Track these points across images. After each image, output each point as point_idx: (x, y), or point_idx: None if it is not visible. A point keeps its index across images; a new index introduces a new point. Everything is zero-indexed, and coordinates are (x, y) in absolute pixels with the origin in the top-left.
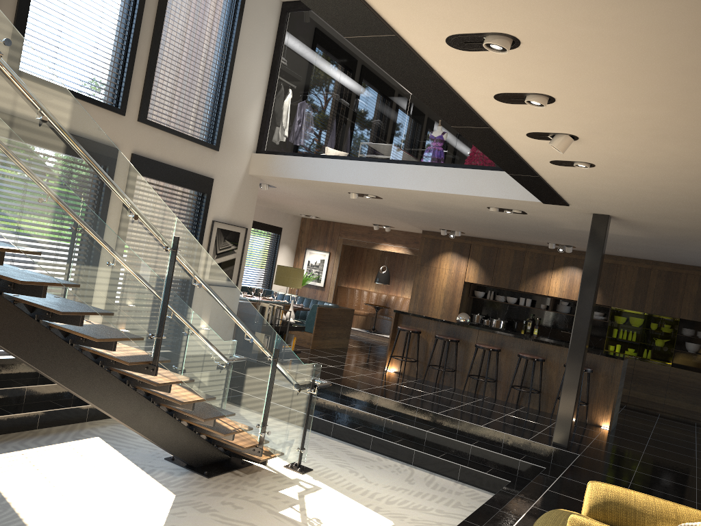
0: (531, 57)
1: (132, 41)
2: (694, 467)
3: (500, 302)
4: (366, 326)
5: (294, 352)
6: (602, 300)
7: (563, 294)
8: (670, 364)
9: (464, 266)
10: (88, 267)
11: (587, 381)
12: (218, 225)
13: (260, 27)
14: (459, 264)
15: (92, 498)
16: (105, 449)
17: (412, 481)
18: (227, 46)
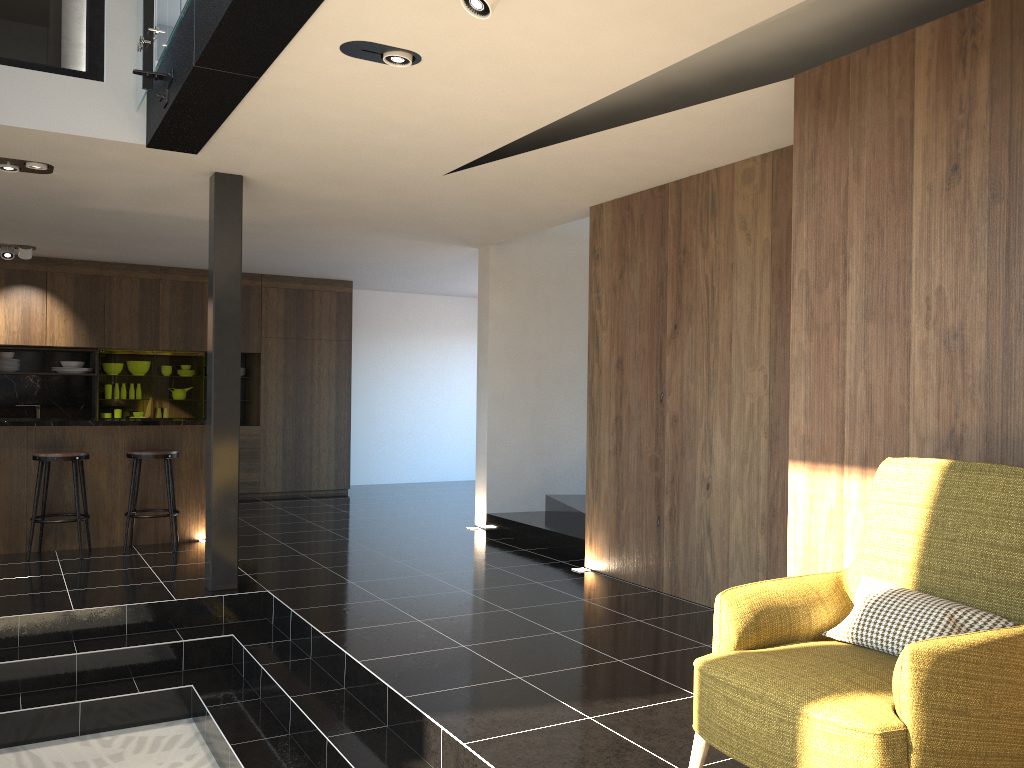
0: None
1: None
2: (371, 550)
3: None
4: None
5: None
6: (90, 339)
7: (16, 337)
8: None
9: None
10: None
11: (170, 472)
12: None
13: None
14: None
15: None
16: None
17: None
18: None
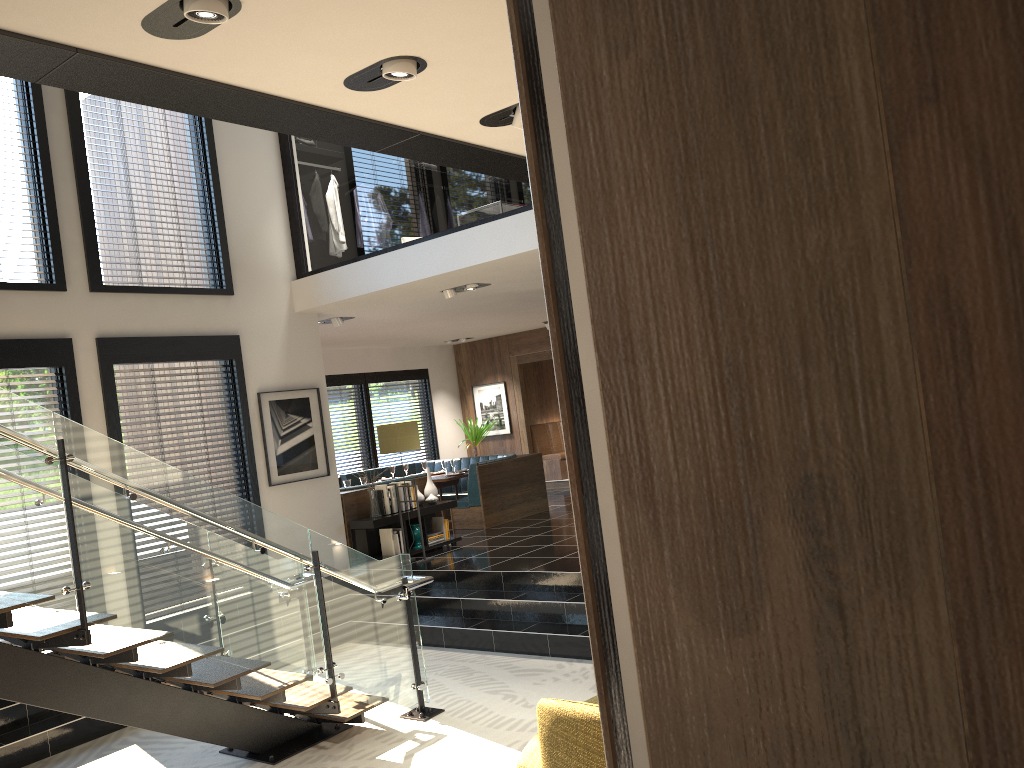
0: (282, 9)
1: (44, 187)
2: None
3: None
4: None
5: (450, 541)
6: None
7: None
8: None
9: None
10: None
11: None
12: (268, 397)
13: None
14: None
15: None
16: (136, 760)
17: None
18: (201, 147)
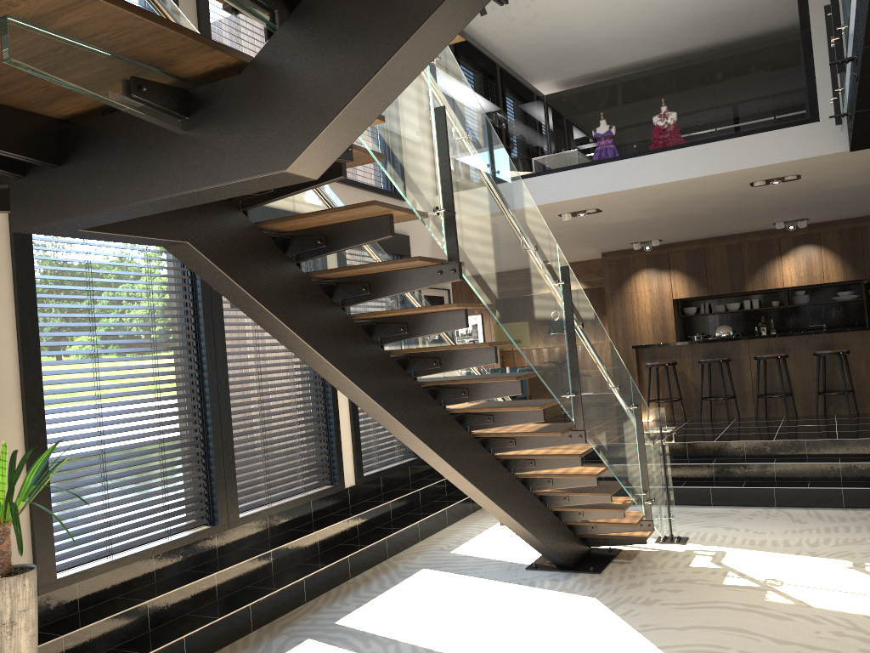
0: None
1: None
2: None
3: (720, 313)
4: None
5: None
6: (854, 274)
7: (803, 280)
8: None
9: (667, 281)
10: (522, 316)
11: None
12: (424, 292)
13: None
14: (659, 280)
15: (517, 624)
16: (451, 577)
17: (801, 521)
18: None
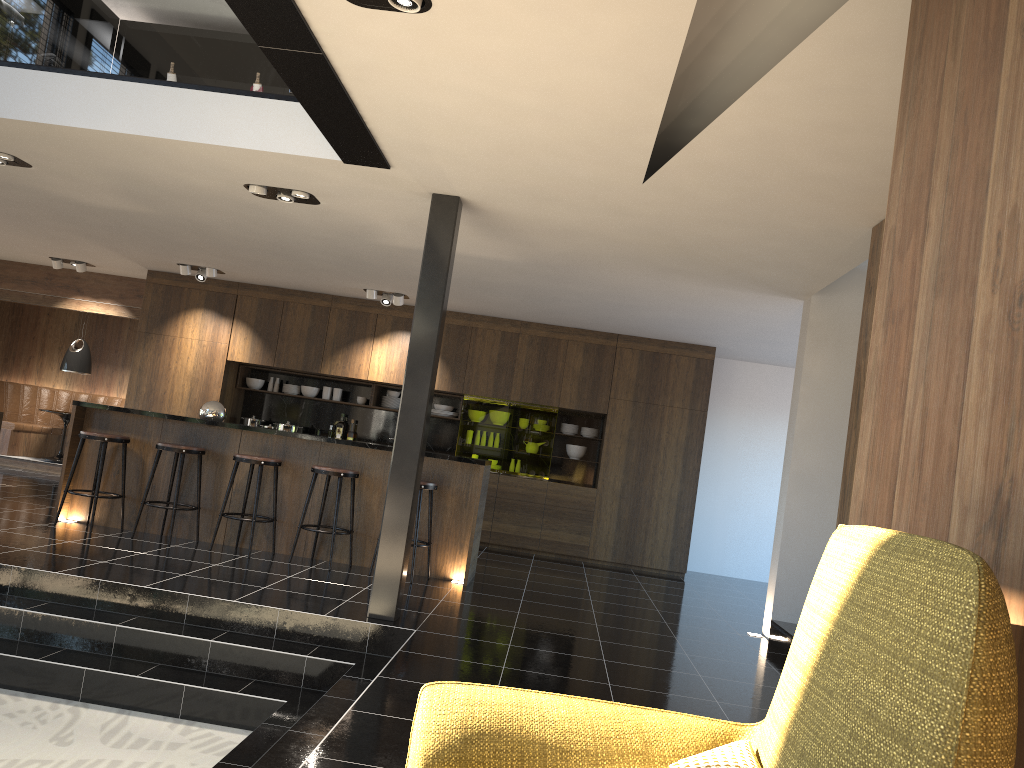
0: None
1: None
2: (594, 625)
3: (290, 395)
4: (47, 452)
5: None
6: (451, 384)
7: (392, 376)
8: (547, 479)
9: (226, 333)
10: None
11: (429, 505)
12: None
13: None
14: (216, 329)
15: None
16: None
17: (68, 739)
18: None
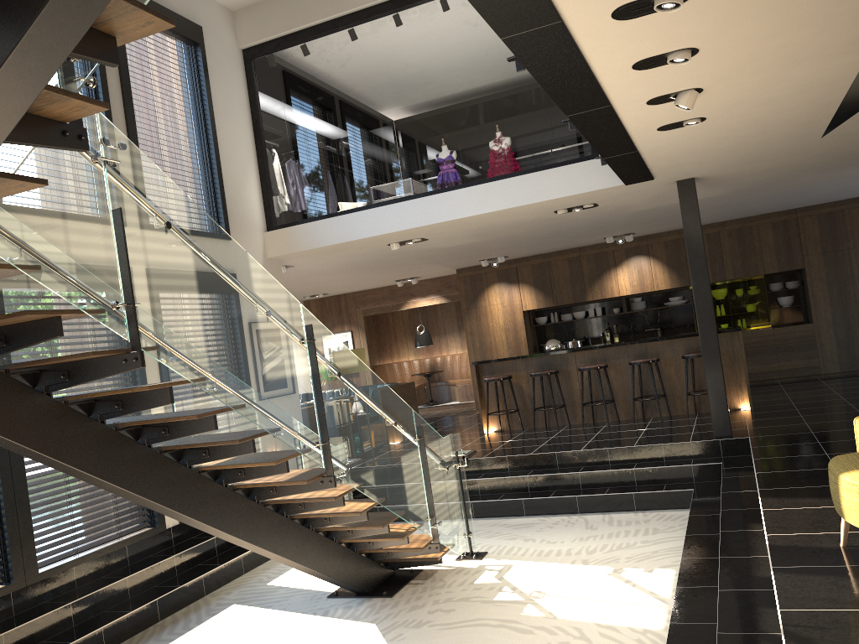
0: (696, 8)
1: None
2: (857, 412)
3: (568, 321)
4: (420, 401)
5: None
6: (680, 281)
7: (636, 288)
8: (770, 326)
9: (517, 293)
10: (247, 382)
11: None
12: None
13: (229, 85)
14: (510, 293)
15: None
16: (255, 612)
17: (593, 527)
18: (202, 116)
